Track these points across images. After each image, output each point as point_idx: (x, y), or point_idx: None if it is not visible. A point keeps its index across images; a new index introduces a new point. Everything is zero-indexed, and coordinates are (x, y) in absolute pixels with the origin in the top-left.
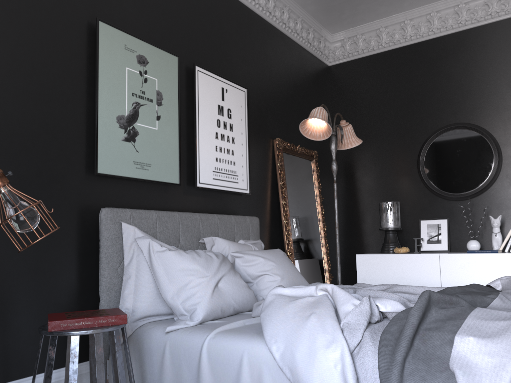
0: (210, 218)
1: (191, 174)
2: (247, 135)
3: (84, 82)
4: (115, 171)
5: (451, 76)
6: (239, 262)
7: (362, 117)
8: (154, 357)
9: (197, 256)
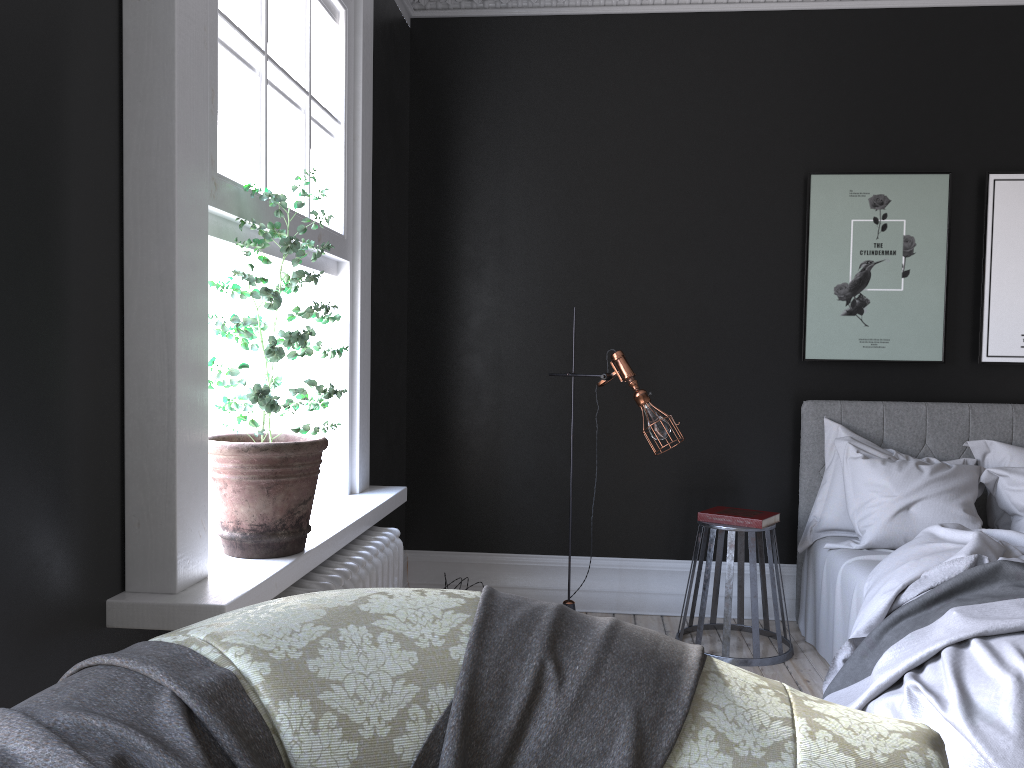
0: (996, 410)
1: (975, 343)
2: None
3: (793, 253)
4: (830, 355)
5: None
6: (1003, 482)
7: None
8: (819, 573)
9: (896, 469)
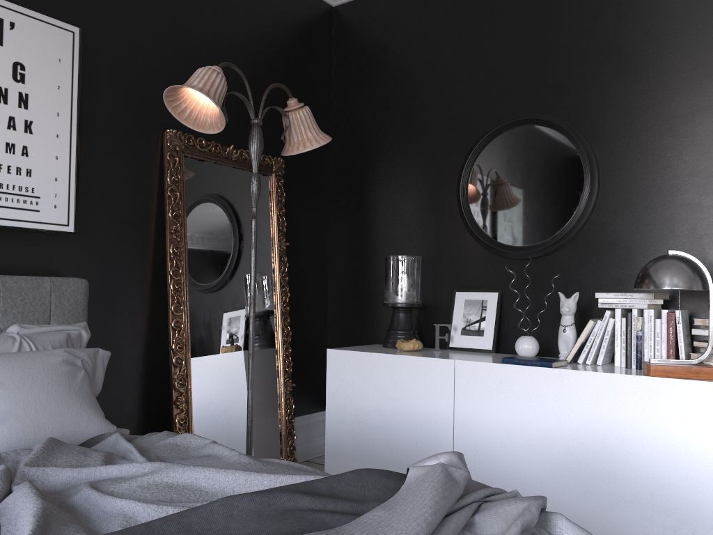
0: None
1: None
2: (77, 120)
3: None
4: None
5: (525, 23)
6: None
7: (378, 100)
8: None
9: None
